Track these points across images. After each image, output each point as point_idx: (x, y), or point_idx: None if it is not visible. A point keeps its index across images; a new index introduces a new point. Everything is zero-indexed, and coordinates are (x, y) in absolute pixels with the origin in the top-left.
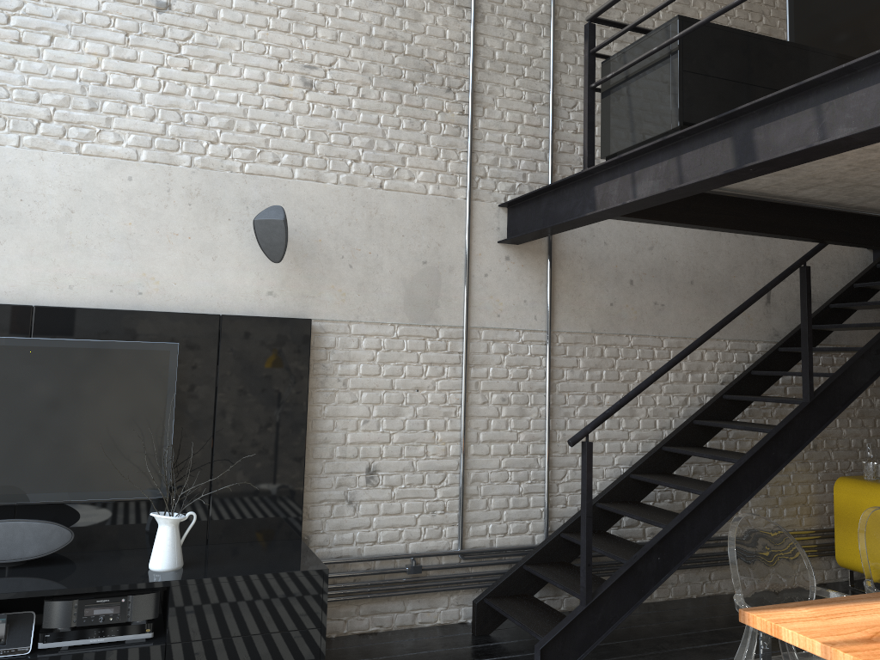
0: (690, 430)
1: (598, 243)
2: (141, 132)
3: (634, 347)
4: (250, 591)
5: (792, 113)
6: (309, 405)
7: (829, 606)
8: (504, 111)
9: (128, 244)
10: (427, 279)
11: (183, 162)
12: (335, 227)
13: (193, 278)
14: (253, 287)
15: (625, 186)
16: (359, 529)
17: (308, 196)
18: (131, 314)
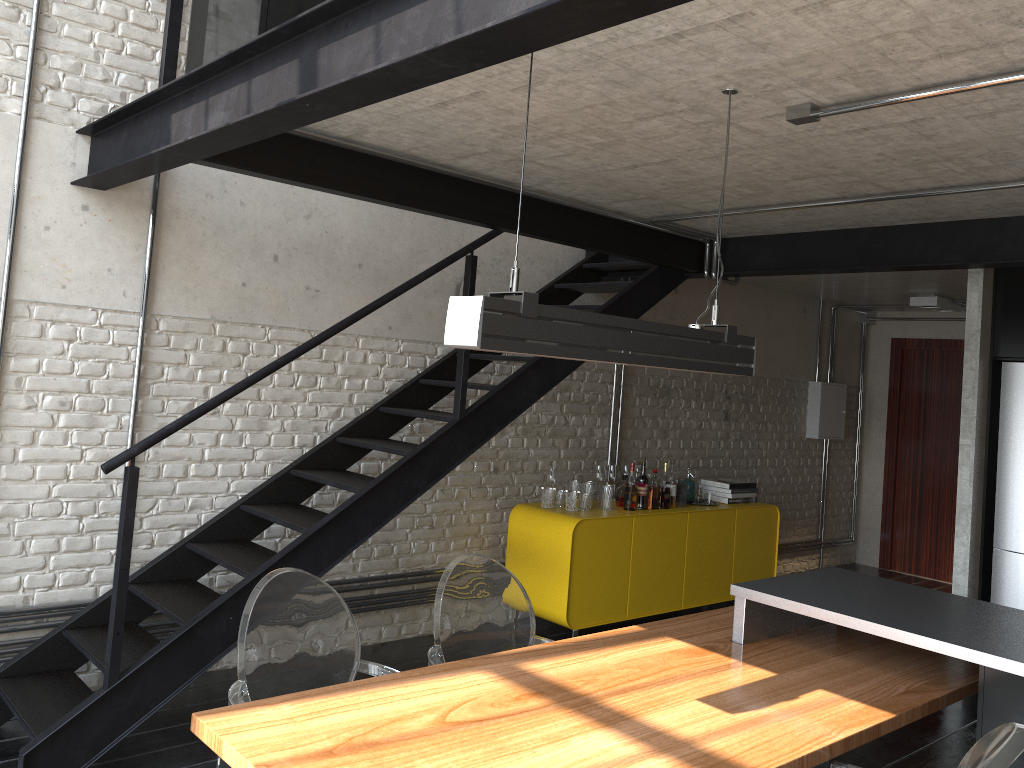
0: (331, 450)
1: (232, 202)
2: None
3: (273, 342)
4: None
5: (355, 32)
6: None
7: (329, 697)
8: None
9: None
10: None
11: None
12: None
13: None
14: None
15: (199, 117)
16: None
17: None
18: None
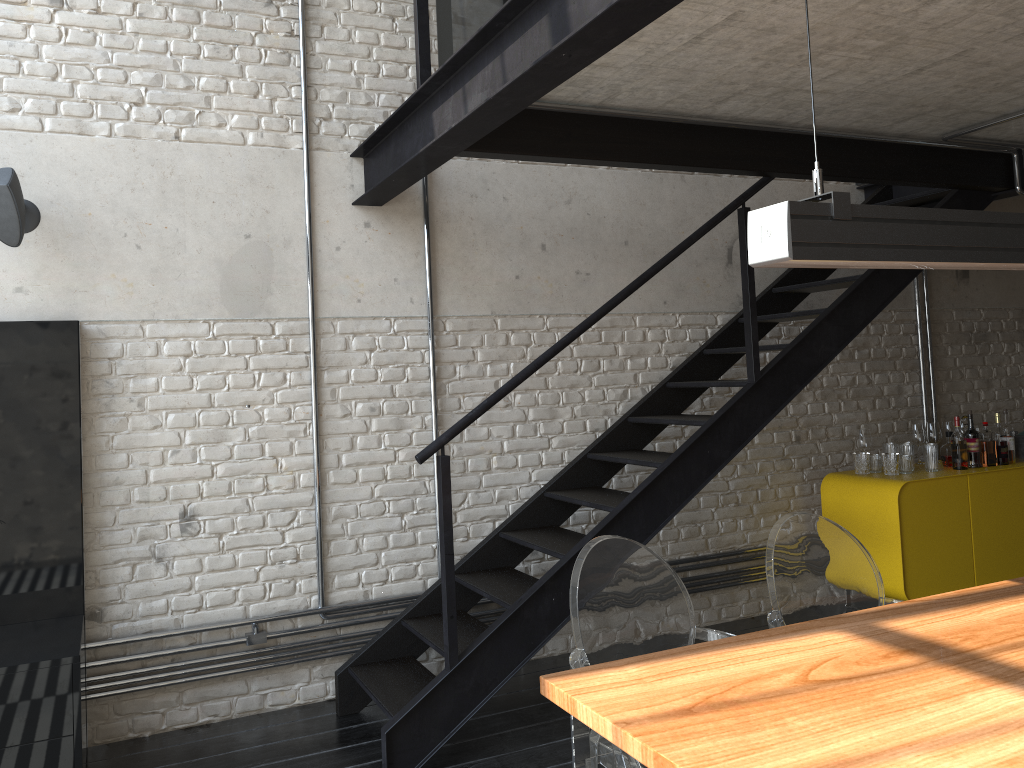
0: (624, 431)
1: (495, 199)
2: None
3: (552, 330)
4: None
5: None
6: (90, 436)
7: (674, 659)
8: (351, 29)
9: None
10: (253, 259)
11: None
12: (112, 195)
13: None
14: None
15: (458, 106)
16: (176, 594)
17: (68, 155)
18: None
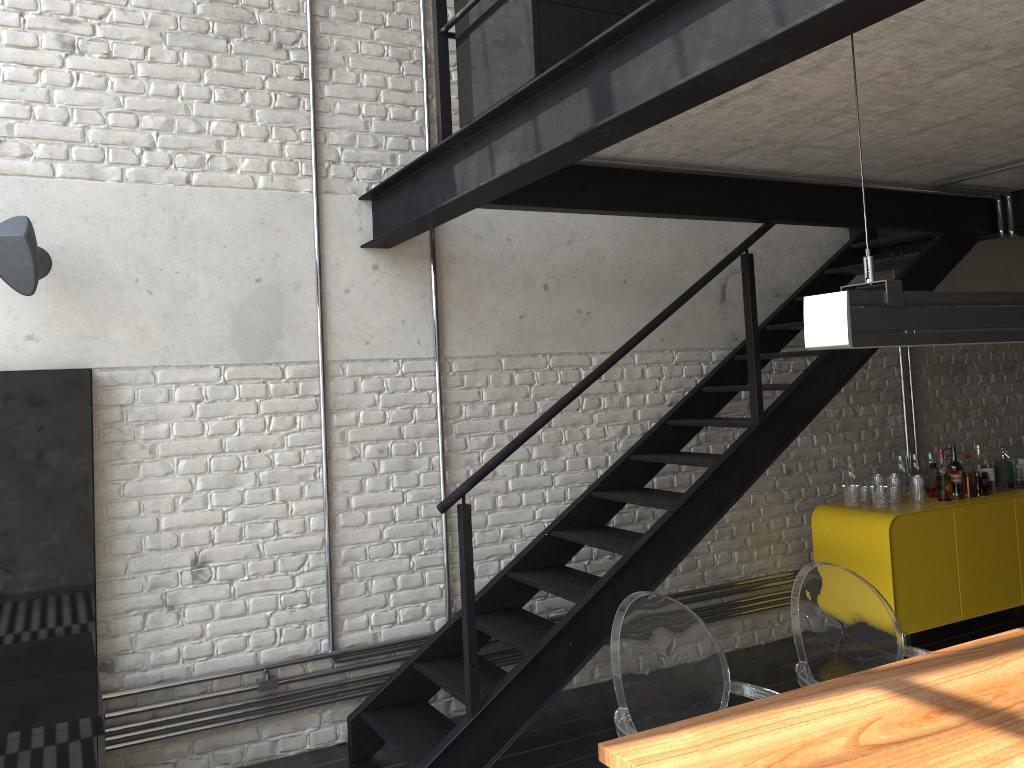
0: (627, 469)
1: (499, 240)
2: None
3: (554, 369)
4: None
5: (650, 47)
6: (101, 484)
7: (724, 722)
8: (359, 73)
9: None
10: (264, 302)
11: None
12: (123, 240)
13: None
14: (3, 331)
15: (483, 162)
16: (187, 642)
17: (80, 200)
18: None
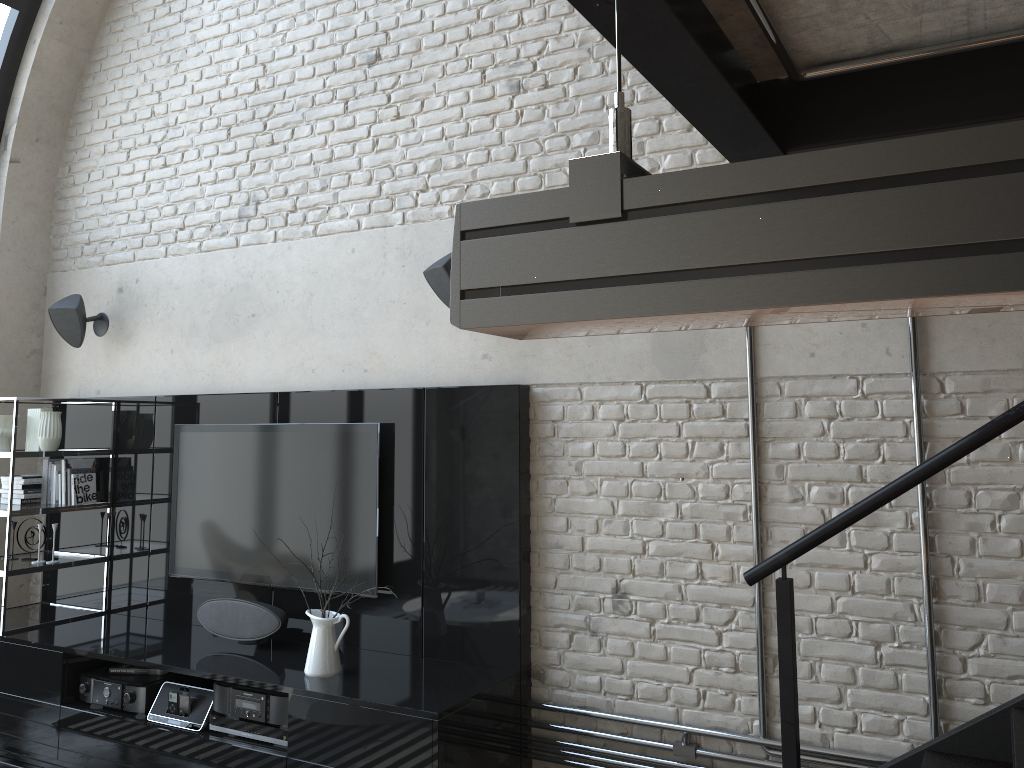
0: None
1: None
2: (361, 199)
3: None
4: (358, 719)
5: None
6: (536, 496)
7: None
8: None
9: (354, 320)
10: None
11: (396, 221)
12: None
13: (410, 348)
14: (467, 351)
15: None
16: (608, 674)
17: None
18: (348, 393)
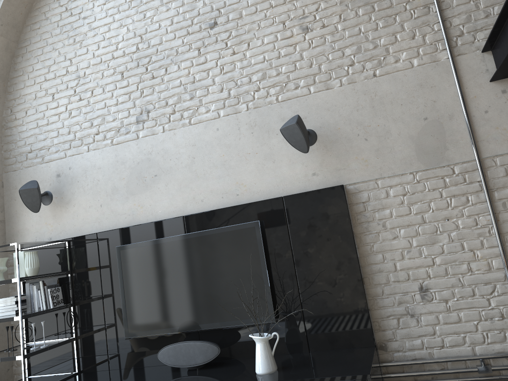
0: None
1: None
2: (217, 101)
3: None
4: None
5: None
6: (361, 246)
7: None
8: None
9: (225, 167)
10: (431, 131)
11: (243, 109)
12: (347, 115)
13: (264, 177)
14: (301, 173)
15: None
16: (426, 337)
17: (323, 101)
18: (232, 208)
